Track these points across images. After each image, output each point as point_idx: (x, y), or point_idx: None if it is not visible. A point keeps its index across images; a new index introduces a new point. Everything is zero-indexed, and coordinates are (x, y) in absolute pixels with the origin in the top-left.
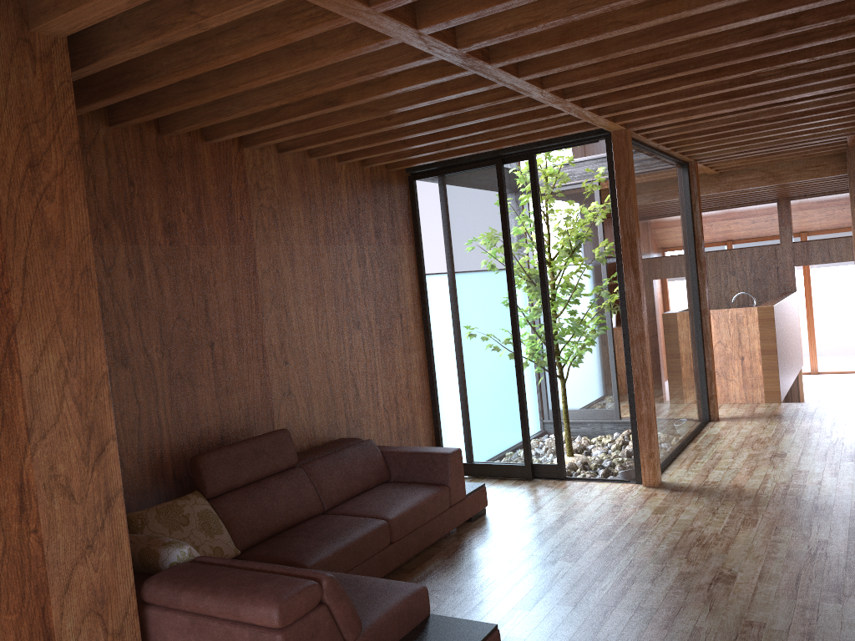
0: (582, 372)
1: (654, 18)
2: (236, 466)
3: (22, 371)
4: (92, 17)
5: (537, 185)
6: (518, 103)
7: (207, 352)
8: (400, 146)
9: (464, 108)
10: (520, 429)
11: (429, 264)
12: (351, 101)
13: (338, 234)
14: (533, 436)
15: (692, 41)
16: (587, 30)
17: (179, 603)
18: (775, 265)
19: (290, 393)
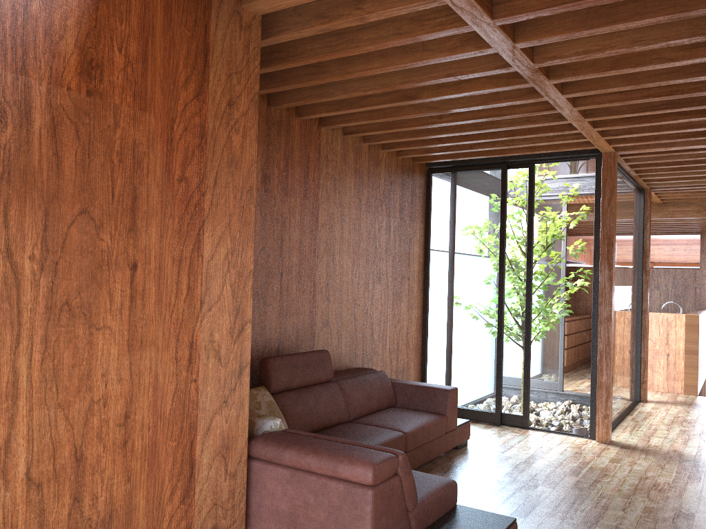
0: (534, 348)
1: (692, 58)
2: (292, 371)
3: (204, 256)
4: (292, 1)
5: (533, 188)
6: (545, 117)
7: (277, 280)
8: (435, 142)
9: (505, 116)
10: (495, 383)
11: (434, 241)
12: (426, 97)
13: (375, 206)
14: (504, 390)
15: (705, 82)
16: (634, 62)
17: (282, 458)
18: (693, 285)
19: (328, 324)
